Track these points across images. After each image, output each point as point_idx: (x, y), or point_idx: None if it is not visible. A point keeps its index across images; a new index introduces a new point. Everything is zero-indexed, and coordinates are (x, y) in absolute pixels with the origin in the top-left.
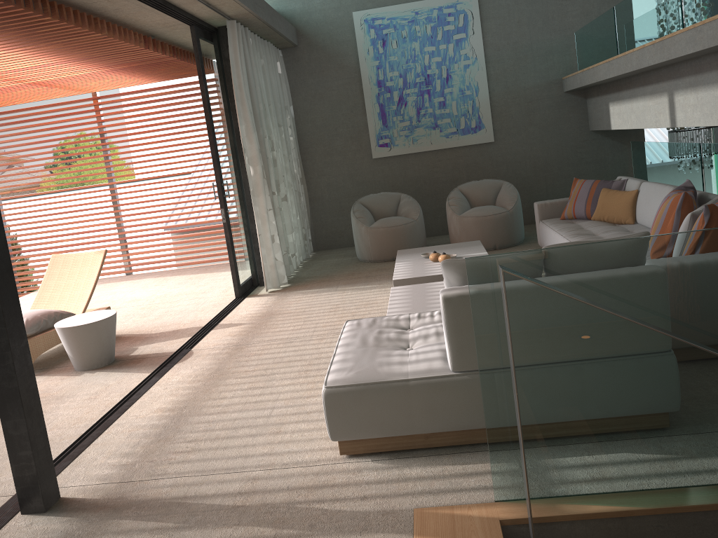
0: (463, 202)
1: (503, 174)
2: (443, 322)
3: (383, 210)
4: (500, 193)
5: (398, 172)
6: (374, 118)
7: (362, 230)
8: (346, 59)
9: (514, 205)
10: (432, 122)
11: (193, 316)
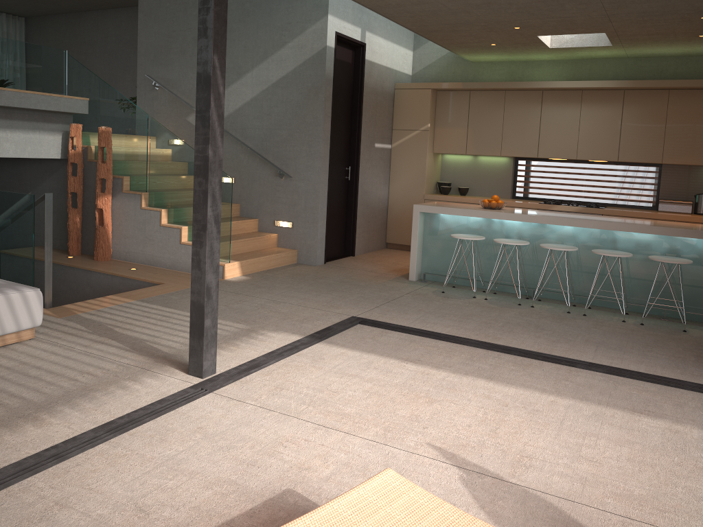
0: None
1: None
2: None
3: None
4: None
5: None
6: None
7: None
8: None
9: None
10: None
11: None
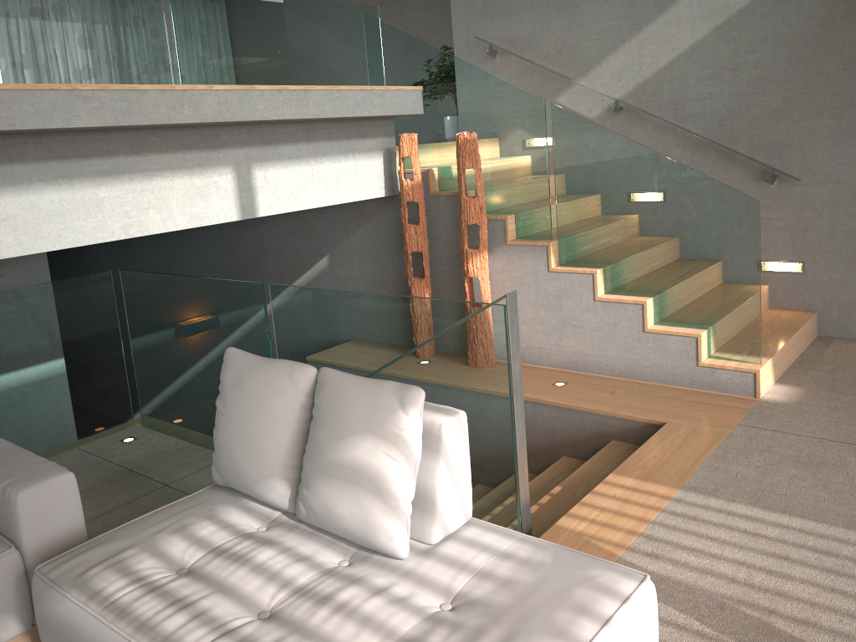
0: None
1: None
2: (468, 450)
3: None
4: None
5: None
6: None
7: None
8: None
9: None
10: None
11: None
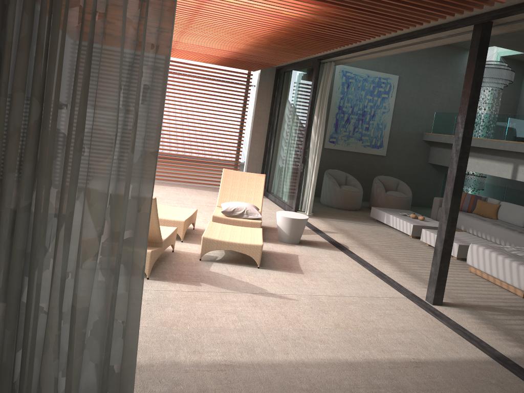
0: (383, 186)
1: (384, 174)
2: None
3: (340, 180)
4: (400, 186)
5: (334, 159)
6: (331, 125)
7: (337, 189)
8: None
9: (411, 194)
10: (359, 136)
11: None
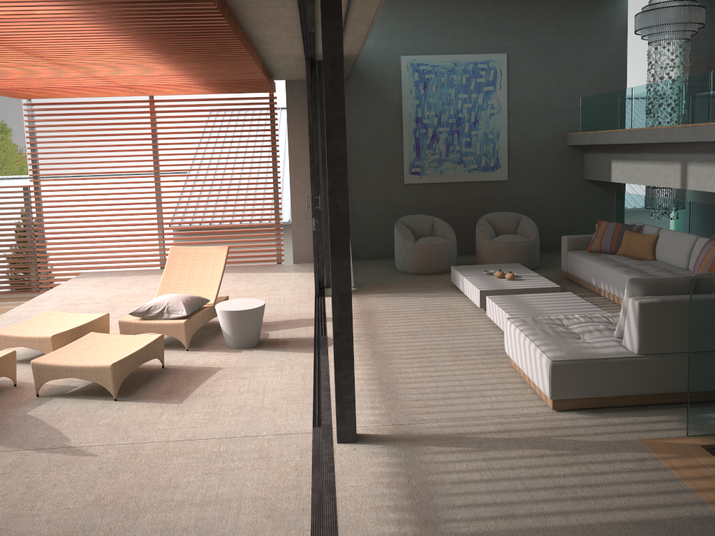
0: (491, 230)
1: (511, 208)
2: (635, 320)
3: (421, 230)
4: (521, 225)
5: (424, 198)
6: (410, 148)
7: (409, 246)
8: (390, 95)
9: (535, 236)
10: (459, 158)
11: (290, 310)
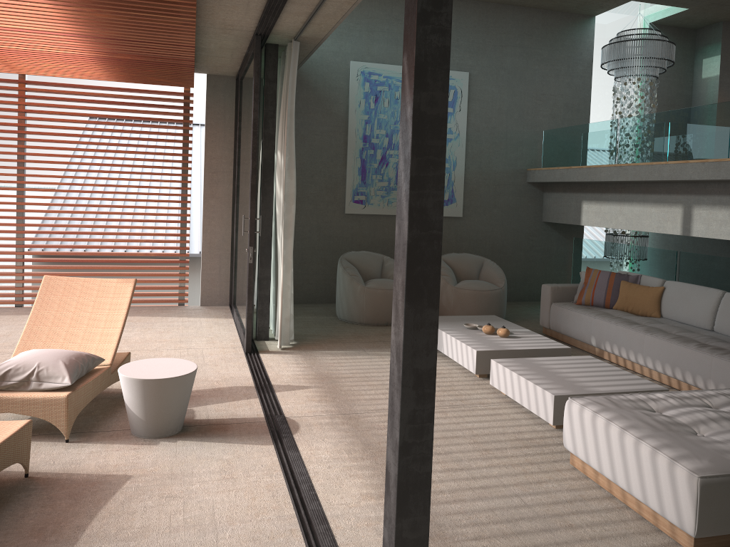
0: (452, 273)
1: (464, 249)
2: None
3: (370, 270)
4: (485, 269)
5: (367, 232)
6: (354, 172)
7: (358, 289)
8: (335, 106)
9: (504, 283)
10: None
11: (215, 372)
